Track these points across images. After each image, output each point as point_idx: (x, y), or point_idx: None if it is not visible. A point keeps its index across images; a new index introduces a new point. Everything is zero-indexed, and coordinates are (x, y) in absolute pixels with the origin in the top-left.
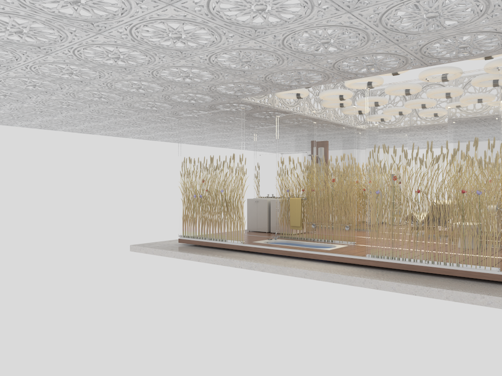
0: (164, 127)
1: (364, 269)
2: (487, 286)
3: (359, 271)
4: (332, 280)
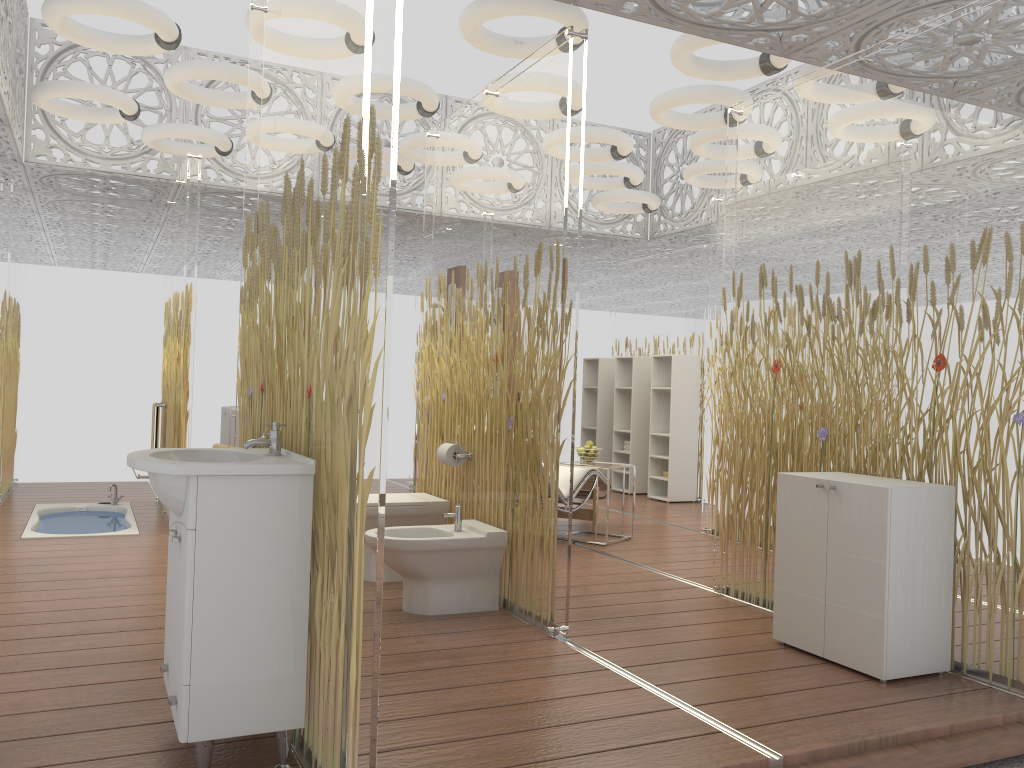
0: None
1: None
2: None
3: None
4: None
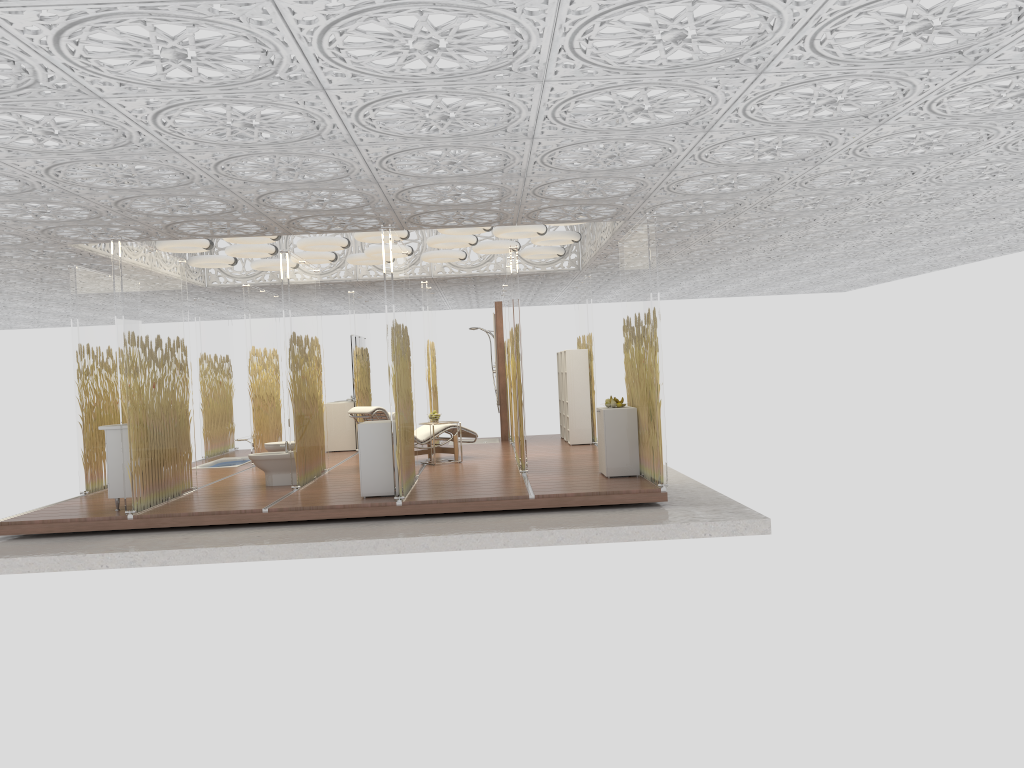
0: (347, 303)
1: None
2: None
3: None
4: None
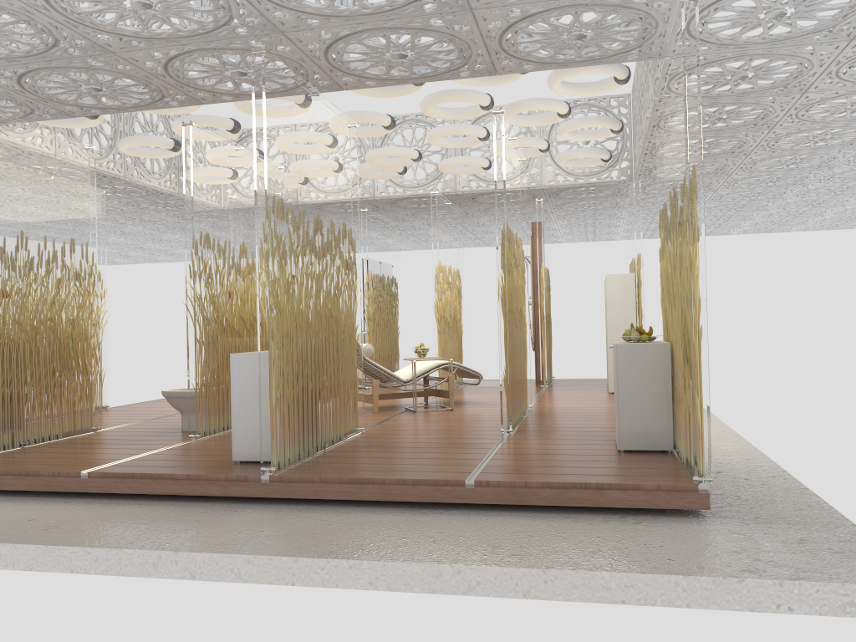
0: None
1: None
2: None
3: None
4: None
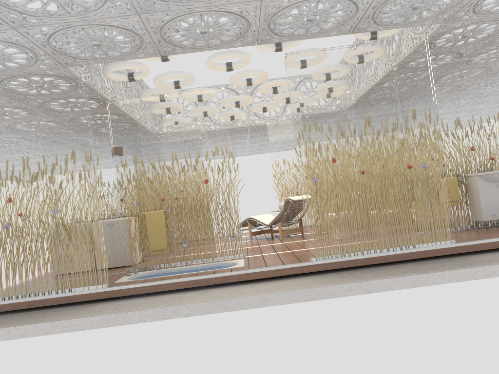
0: None
1: (316, 277)
2: (455, 260)
3: (321, 280)
4: (305, 298)
